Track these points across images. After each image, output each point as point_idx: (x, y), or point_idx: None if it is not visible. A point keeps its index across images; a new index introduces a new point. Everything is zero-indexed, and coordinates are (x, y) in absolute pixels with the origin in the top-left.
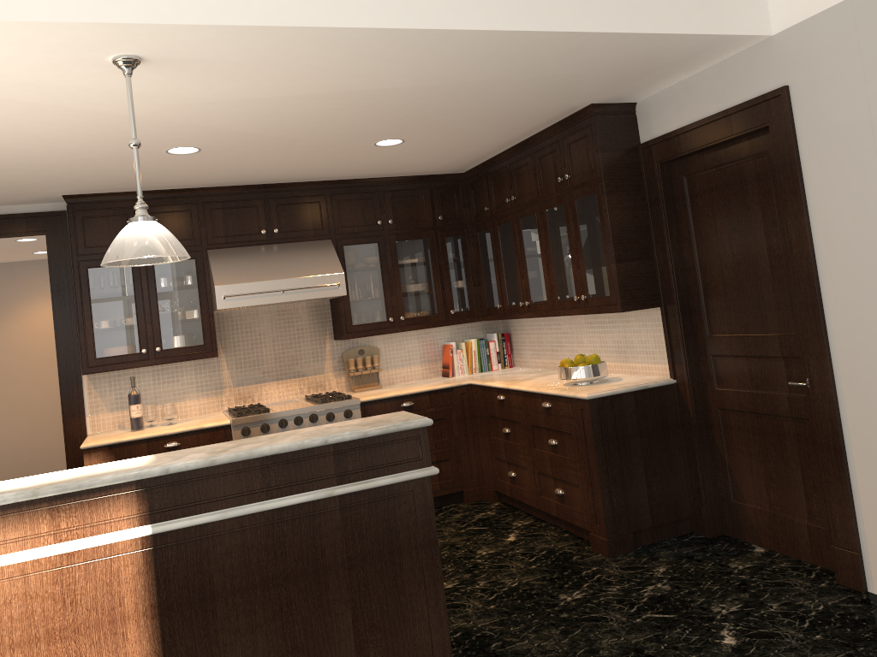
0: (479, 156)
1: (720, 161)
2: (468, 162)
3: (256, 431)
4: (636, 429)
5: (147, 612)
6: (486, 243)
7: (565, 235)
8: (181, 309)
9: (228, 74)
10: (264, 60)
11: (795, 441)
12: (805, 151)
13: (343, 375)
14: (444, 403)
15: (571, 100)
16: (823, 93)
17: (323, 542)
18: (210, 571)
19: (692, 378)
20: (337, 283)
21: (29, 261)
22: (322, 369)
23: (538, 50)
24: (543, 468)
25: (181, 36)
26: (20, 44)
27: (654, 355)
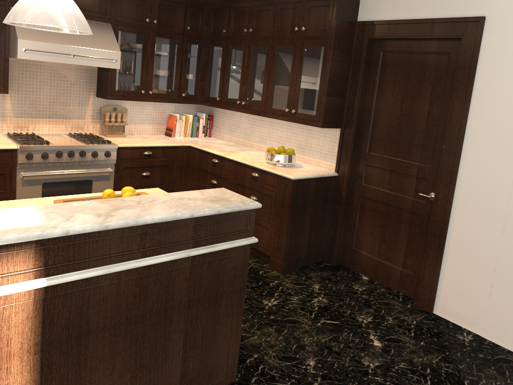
0: None
1: (412, 49)
2: None
3: (37, 157)
4: (312, 200)
5: (31, 349)
6: (217, 54)
7: (289, 67)
8: None
9: None
10: None
11: (408, 225)
12: (482, 62)
13: (98, 123)
14: (171, 155)
15: None
16: (509, 29)
17: (174, 290)
18: (88, 313)
19: (349, 175)
20: (115, 59)
21: None
22: (84, 116)
23: None
24: None
25: None
26: None
27: (326, 156)
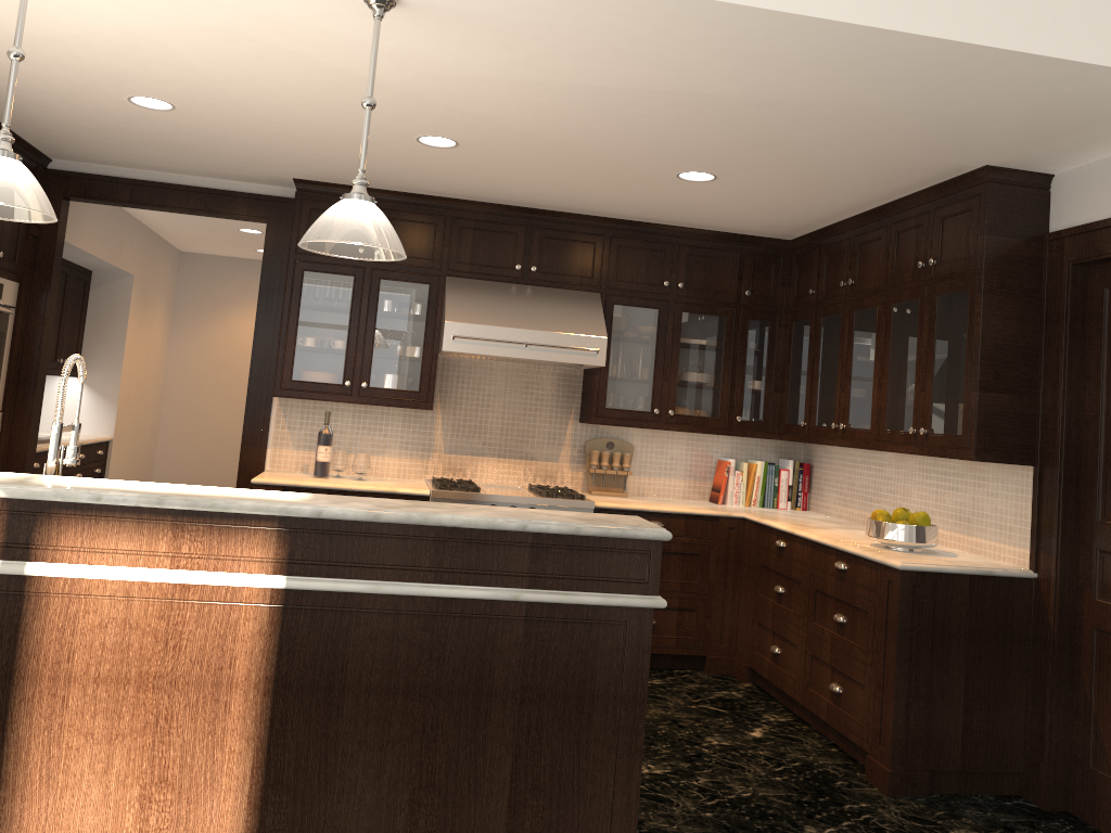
0: (814, 220)
1: None
2: (798, 225)
3: None
4: (964, 628)
5: (260, 684)
6: (803, 337)
7: (913, 342)
8: (401, 342)
9: (501, 40)
10: (548, 25)
11: None
12: None
13: (582, 470)
14: (703, 534)
15: (958, 155)
16: None
17: (494, 658)
18: (345, 654)
19: (1062, 576)
20: (595, 349)
21: (251, 260)
22: (557, 455)
23: (921, 68)
24: (819, 651)
25: None
26: None
27: (1011, 533)
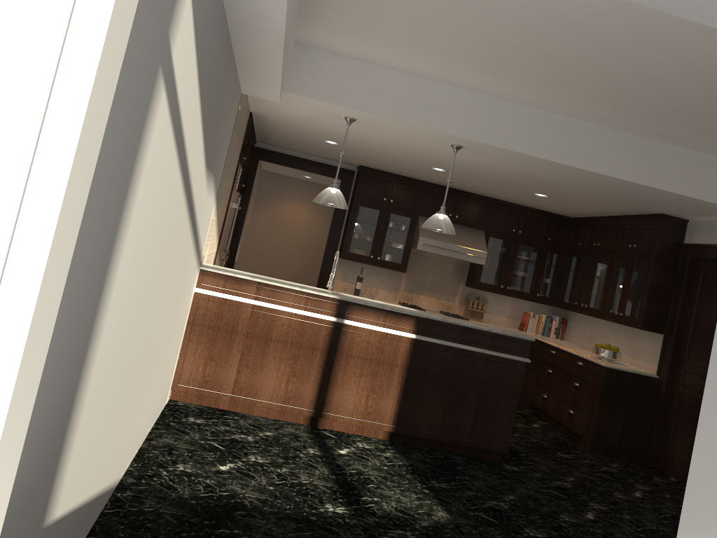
0: (585, 214)
1: None
2: (577, 214)
3: None
4: (626, 393)
5: (404, 366)
6: (572, 263)
7: (622, 277)
8: (396, 241)
9: (490, 158)
10: (511, 159)
11: None
12: None
13: (463, 307)
14: None
15: (651, 209)
16: None
17: (474, 370)
18: (430, 361)
19: (668, 378)
20: (481, 257)
21: (294, 178)
22: (453, 299)
23: (639, 189)
24: (565, 397)
25: (486, 147)
26: (424, 133)
27: (651, 359)
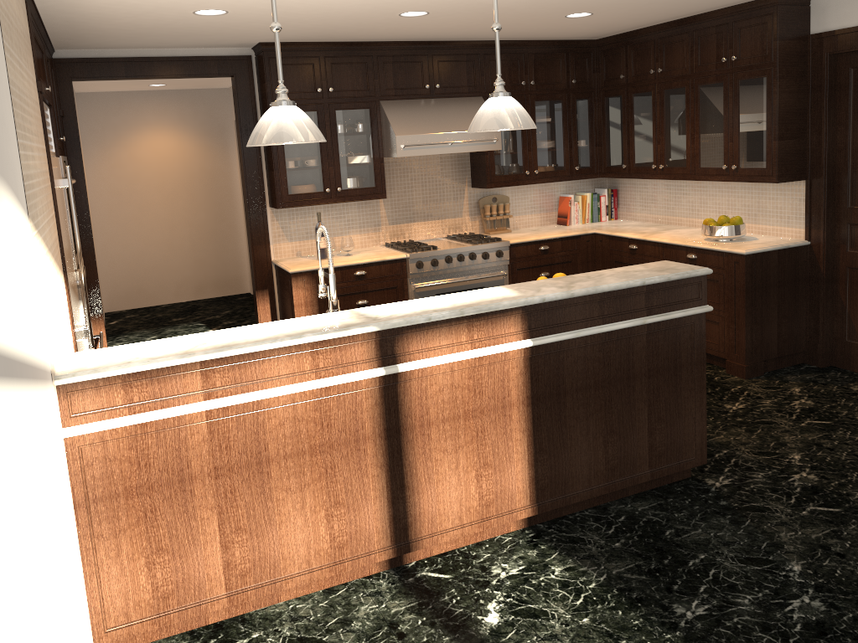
0: (628, 28)
1: None
2: (613, 31)
3: (427, 265)
4: (776, 280)
5: (524, 401)
6: (616, 108)
7: (720, 111)
8: (357, 154)
9: None
10: None
11: None
12: None
13: (477, 219)
14: (572, 248)
15: None
16: None
17: (633, 358)
18: (563, 374)
19: (827, 241)
20: (495, 139)
21: (135, 91)
22: (460, 213)
23: None
24: None
25: None
26: None
27: (789, 220)
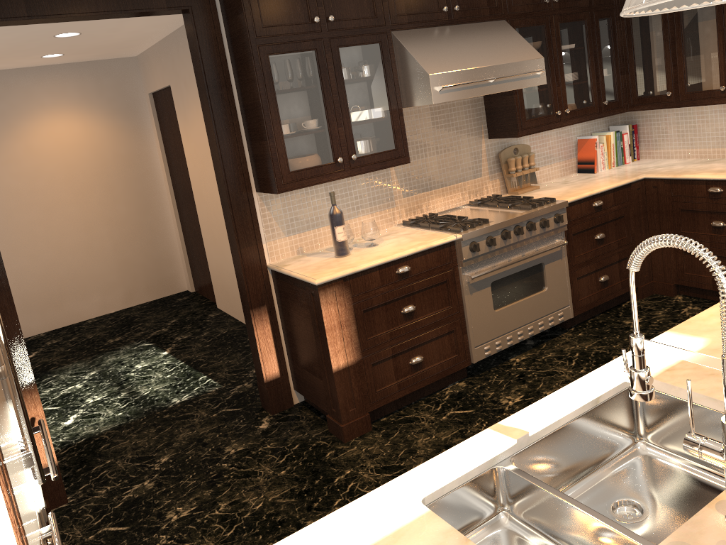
0: None
1: None
2: None
3: (482, 246)
4: None
5: None
6: (650, 24)
7: None
8: (371, 106)
9: None
10: None
11: None
12: None
13: (497, 178)
14: (624, 200)
15: None
16: None
17: None
18: None
19: None
20: (541, 70)
21: (22, 68)
22: (479, 171)
23: None
24: None
25: None
26: None
27: None
